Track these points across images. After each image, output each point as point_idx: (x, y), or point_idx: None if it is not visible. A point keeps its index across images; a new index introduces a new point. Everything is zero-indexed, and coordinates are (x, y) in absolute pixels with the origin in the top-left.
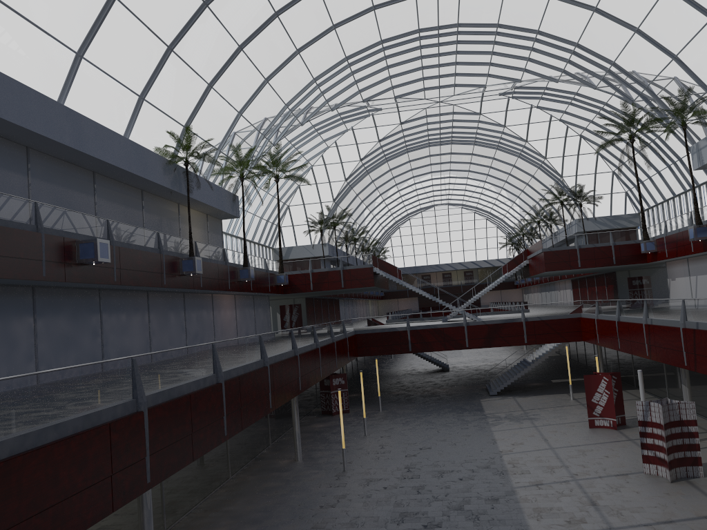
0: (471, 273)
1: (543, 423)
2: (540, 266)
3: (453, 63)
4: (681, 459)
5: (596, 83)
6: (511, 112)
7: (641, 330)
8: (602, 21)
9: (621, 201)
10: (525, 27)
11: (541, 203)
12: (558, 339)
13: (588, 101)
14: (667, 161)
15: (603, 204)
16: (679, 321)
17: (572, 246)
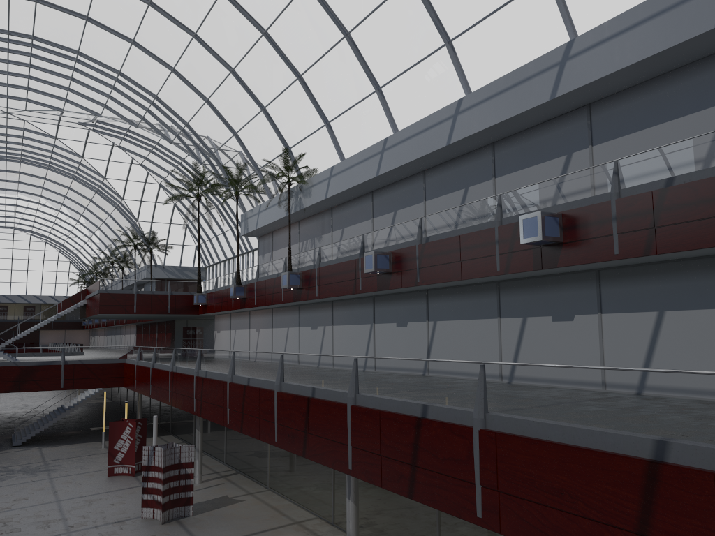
0: (33, 308)
1: (61, 474)
2: (95, 308)
3: (26, 76)
4: (176, 500)
5: (172, 138)
6: (92, 144)
7: (168, 377)
8: (179, 82)
9: (191, 253)
10: (107, 64)
11: (117, 243)
12: (99, 384)
13: (168, 153)
14: (231, 224)
15: (174, 254)
16: (195, 370)
17: (131, 290)
